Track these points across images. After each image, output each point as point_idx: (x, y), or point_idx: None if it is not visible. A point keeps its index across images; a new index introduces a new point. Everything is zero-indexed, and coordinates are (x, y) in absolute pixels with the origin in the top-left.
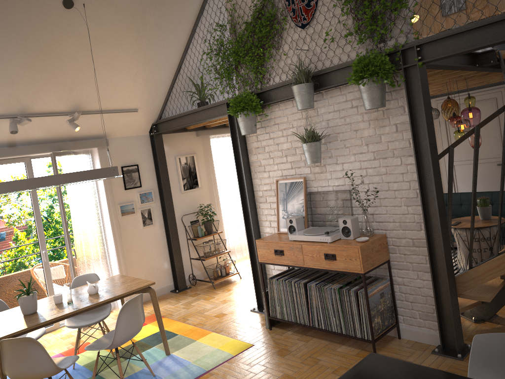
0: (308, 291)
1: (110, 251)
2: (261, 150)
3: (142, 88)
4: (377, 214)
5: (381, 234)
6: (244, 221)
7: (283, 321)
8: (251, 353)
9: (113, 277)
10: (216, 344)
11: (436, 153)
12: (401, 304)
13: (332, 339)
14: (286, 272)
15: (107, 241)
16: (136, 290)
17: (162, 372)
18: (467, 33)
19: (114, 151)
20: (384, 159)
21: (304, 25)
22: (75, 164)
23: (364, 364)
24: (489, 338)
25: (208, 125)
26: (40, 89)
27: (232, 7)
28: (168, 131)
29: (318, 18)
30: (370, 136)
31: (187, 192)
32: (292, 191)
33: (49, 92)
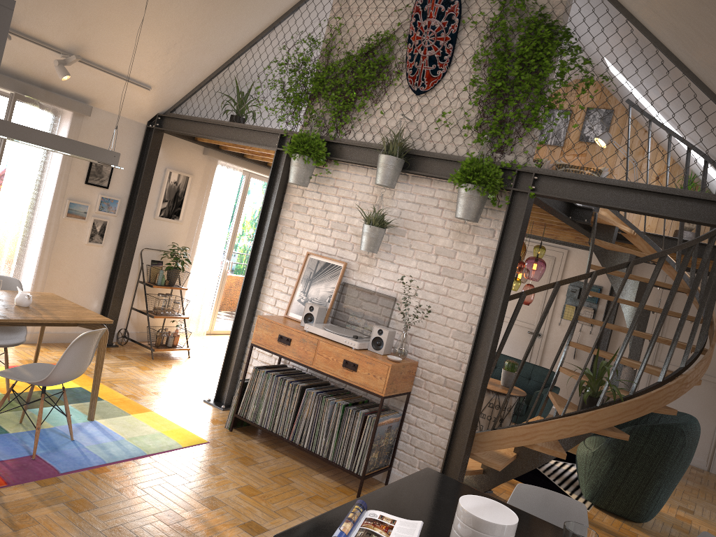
0: (304, 398)
1: (31, 257)
2: (302, 209)
3: (172, 64)
4: (417, 336)
5: (413, 360)
6: (242, 287)
7: (254, 425)
8: (205, 450)
9: (45, 294)
10: (158, 427)
11: (509, 293)
12: (403, 446)
13: (307, 464)
14: (277, 367)
15: (32, 242)
16: (87, 322)
17: (83, 439)
18: (589, 185)
19: (92, 126)
20: (450, 279)
21: (419, 91)
22: (36, 121)
23: (423, 475)
24: (530, 490)
25: (224, 146)
26: (44, 4)
27: (336, 26)
28: (177, 133)
29: (439, 91)
30: (444, 247)
31: (162, 220)
32: (324, 273)
33: (54, 14)
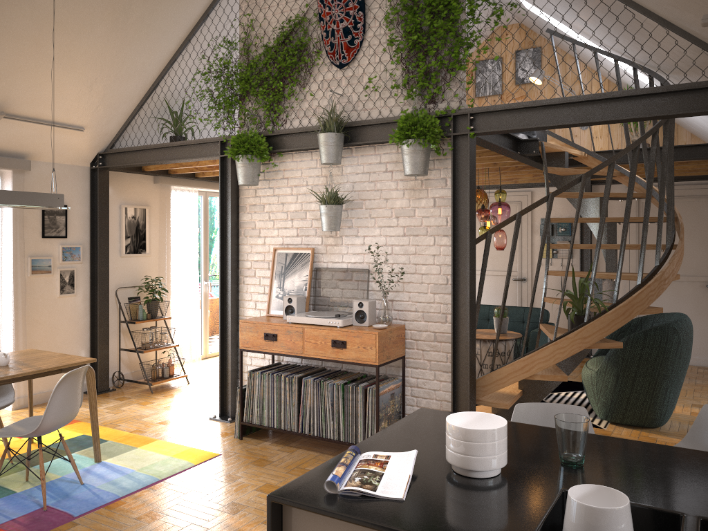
0: (303, 388)
1: (5, 322)
2: (259, 208)
3: (98, 100)
4: (397, 301)
5: (399, 324)
6: (220, 299)
7: (262, 427)
8: (218, 463)
9: (24, 351)
10: (167, 452)
11: (474, 235)
12: (410, 410)
13: (322, 451)
14: (271, 366)
15: (3, 307)
16: (70, 366)
17: (93, 480)
18: (524, 111)
19: (35, 180)
20: (415, 237)
21: (342, 65)
22: None
23: (417, 414)
24: (529, 408)
25: (173, 171)
26: None
27: (248, 23)
28: (121, 167)
29: (361, 60)
30: (402, 208)
31: (129, 256)
32: (294, 264)
33: None
